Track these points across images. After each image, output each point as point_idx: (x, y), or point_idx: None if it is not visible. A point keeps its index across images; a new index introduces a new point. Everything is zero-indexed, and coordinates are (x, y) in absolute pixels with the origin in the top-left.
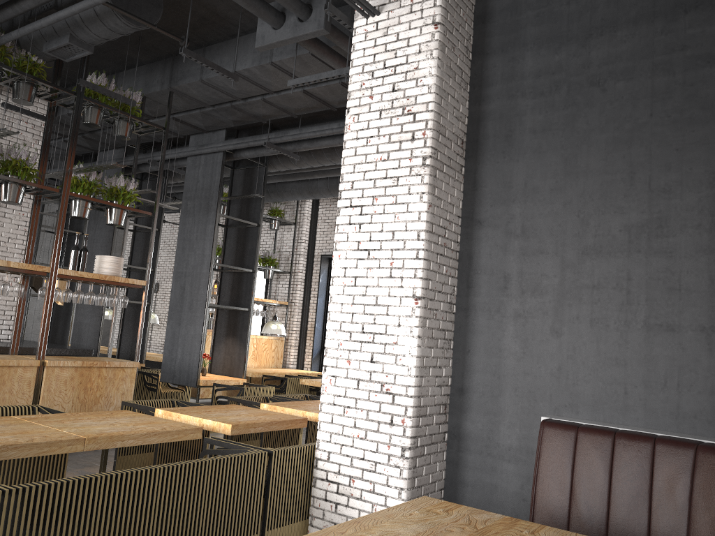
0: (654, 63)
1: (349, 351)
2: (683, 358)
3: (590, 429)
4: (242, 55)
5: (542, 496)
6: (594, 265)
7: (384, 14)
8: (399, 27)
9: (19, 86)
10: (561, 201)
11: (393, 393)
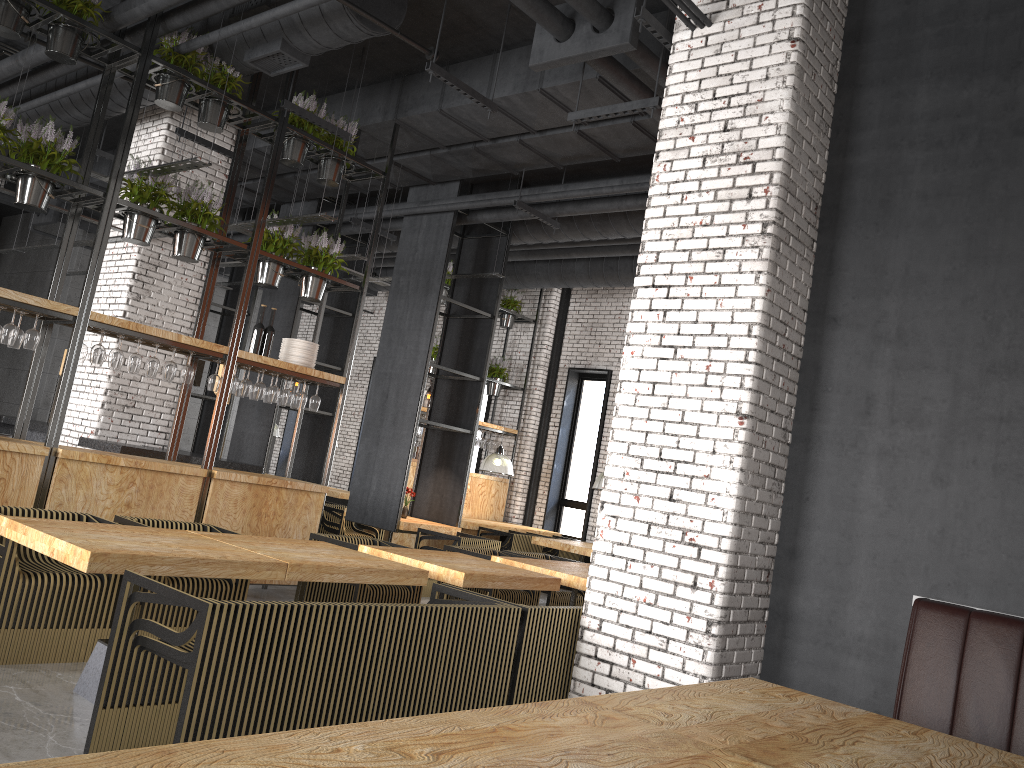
0: None
1: (638, 484)
2: None
3: (988, 616)
4: (500, 78)
5: (911, 703)
6: (1004, 389)
7: (718, 25)
8: (739, 43)
9: (207, 106)
10: (958, 296)
11: (699, 545)
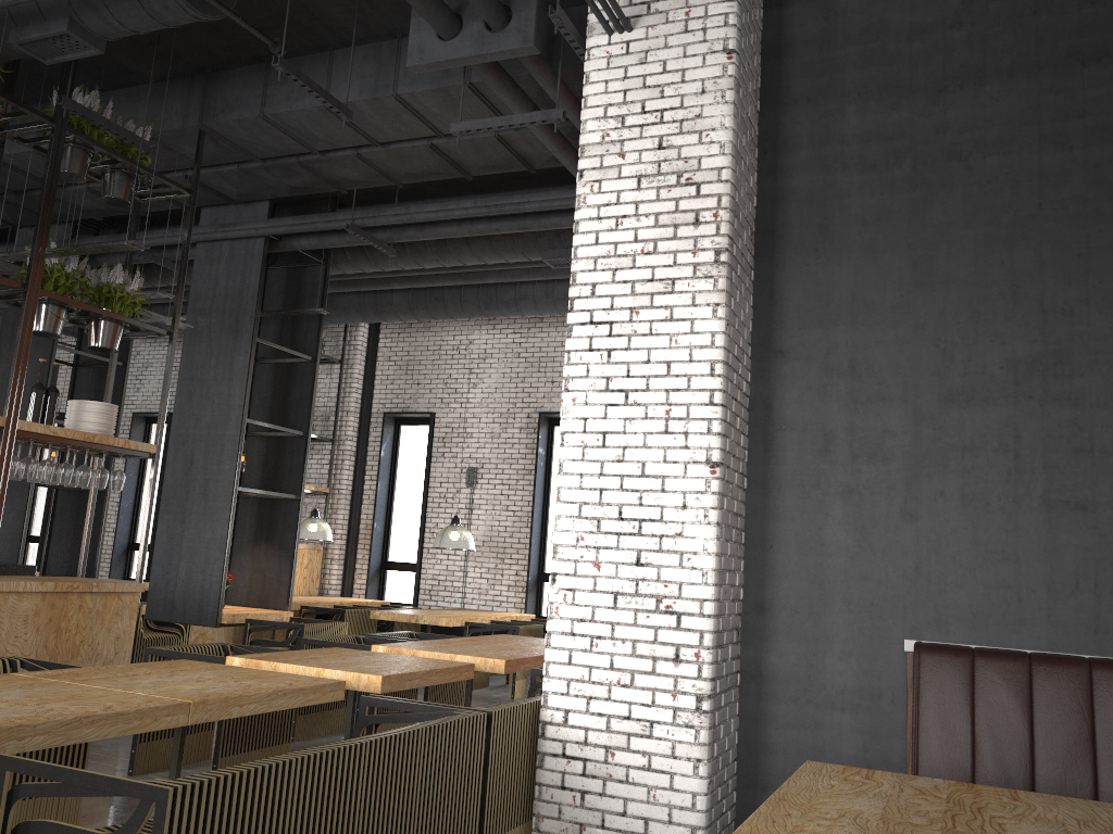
0: (1041, 132)
1: (597, 549)
2: (1102, 548)
3: (992, 653)
4: (341, 80)
5: (929, 755)
6: (964, 417)
7: (639, 30)
8: (667, 52)
9: None
10: (909, 324)
11: (678, 612)
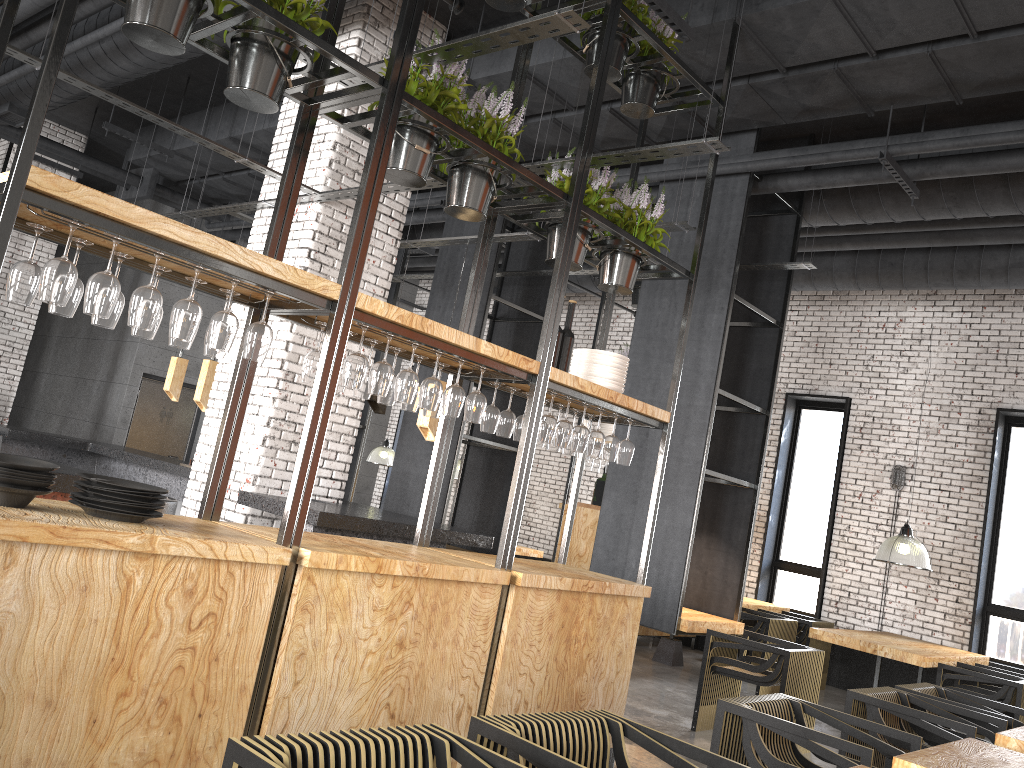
0: None
1: None
2: None
3: None
4: None
5: None
6: None
7: None
8: None
9: None
10: None
11: None
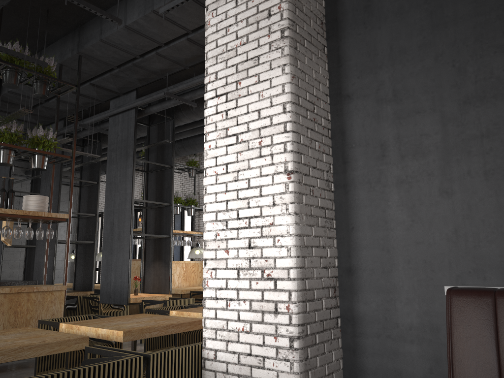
0: None
1: (227, 240)
2: None
3: None
4: (130, 11)
5: None
6: (479, 113)
7: None
8: None
9: None
10: (431, 55)
11: (275, 278)
